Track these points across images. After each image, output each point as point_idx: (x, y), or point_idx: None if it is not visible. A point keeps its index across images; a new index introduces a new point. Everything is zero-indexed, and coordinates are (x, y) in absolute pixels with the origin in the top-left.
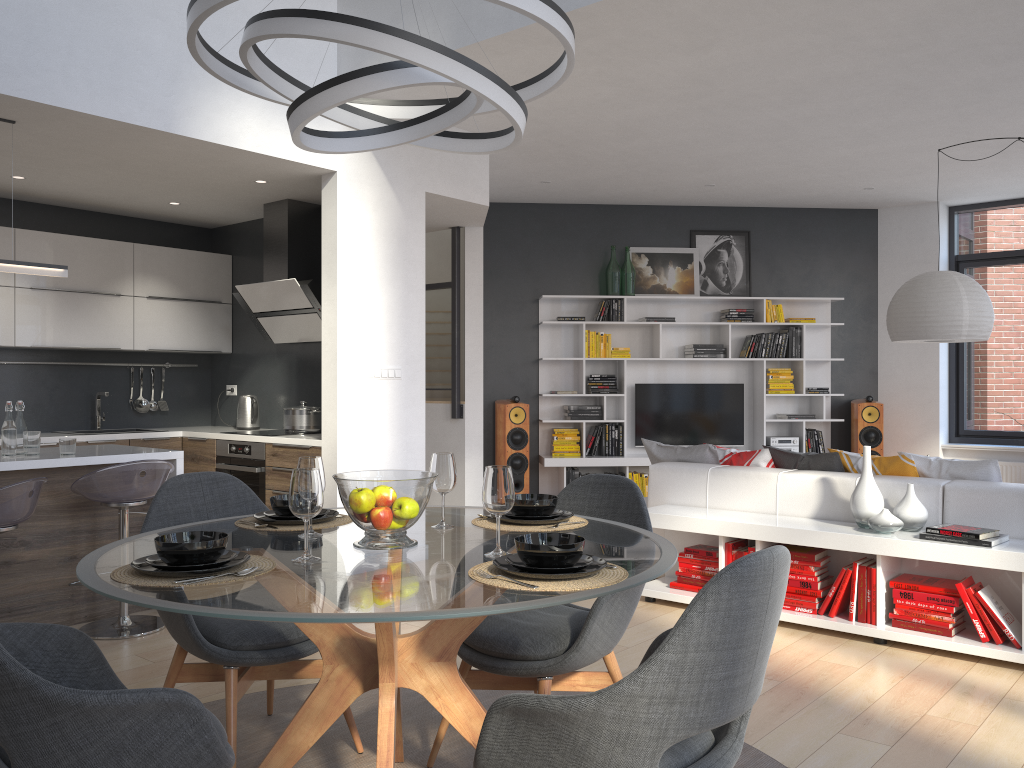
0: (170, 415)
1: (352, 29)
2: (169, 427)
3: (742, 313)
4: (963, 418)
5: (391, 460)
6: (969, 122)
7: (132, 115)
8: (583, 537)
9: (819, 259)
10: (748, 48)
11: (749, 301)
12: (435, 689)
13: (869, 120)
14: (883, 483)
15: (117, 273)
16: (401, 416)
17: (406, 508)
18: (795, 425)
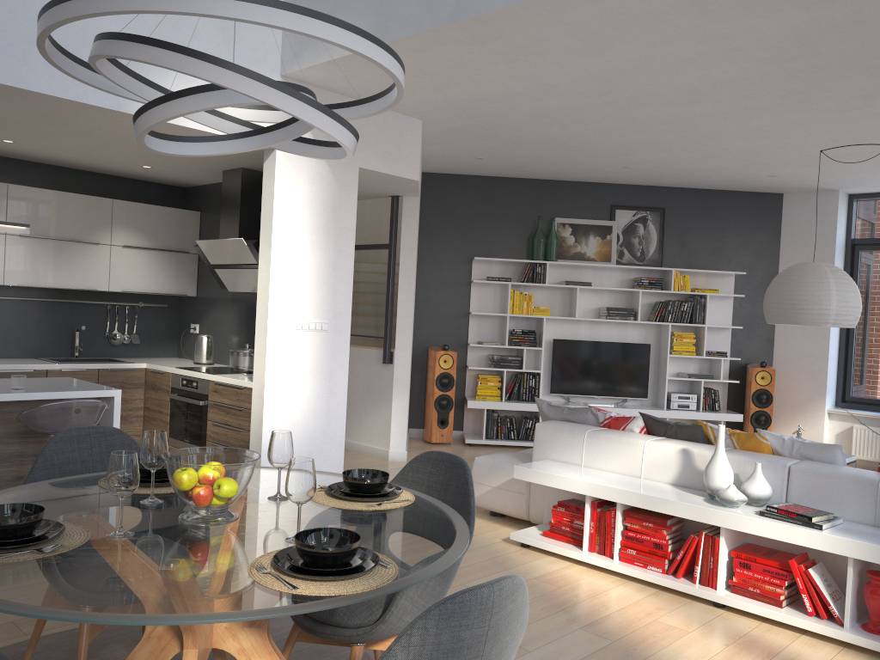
0: (141, 347)
1: (168, 54)
2: (140, 357)
3: (652, 281)
4: (850, 386)
5: (314, 402)
6: (857, 124)
7: (87, 96)
8: (360, 537)
9: (726, 236)
10: (640, 54)
11: (660, 271)
12: (246, 652)
13: (763, 119)
14: (736, 459)
15: (97, 225)
16: (326, 364)
17: (222, 489)
18: (695, 383)
